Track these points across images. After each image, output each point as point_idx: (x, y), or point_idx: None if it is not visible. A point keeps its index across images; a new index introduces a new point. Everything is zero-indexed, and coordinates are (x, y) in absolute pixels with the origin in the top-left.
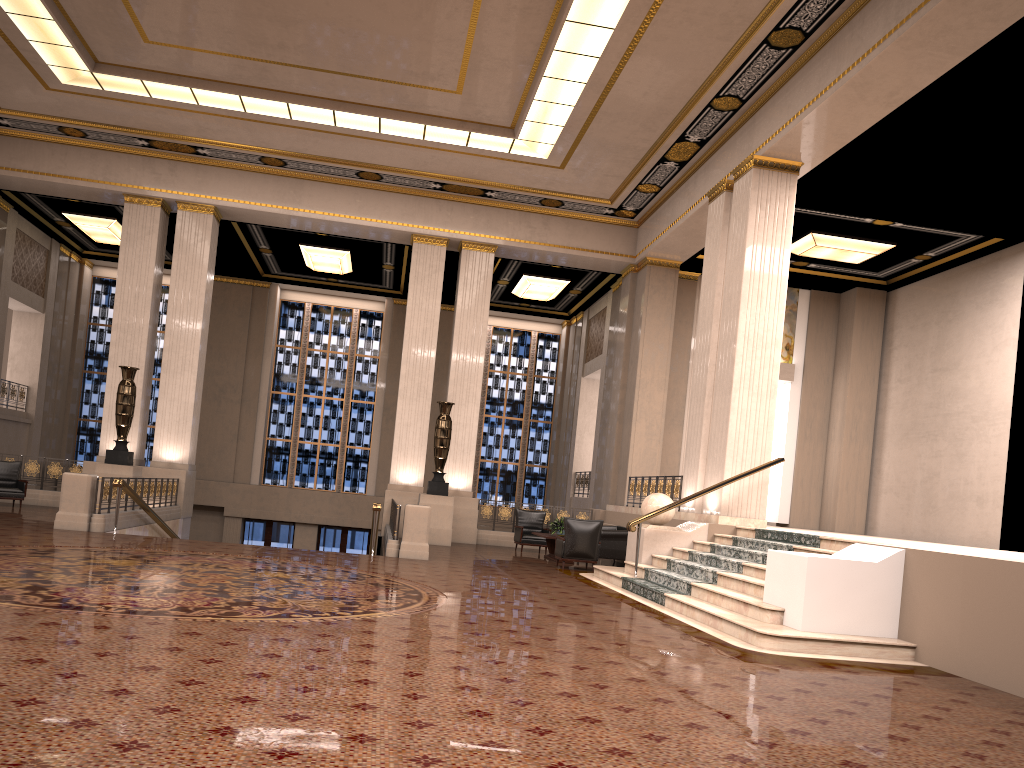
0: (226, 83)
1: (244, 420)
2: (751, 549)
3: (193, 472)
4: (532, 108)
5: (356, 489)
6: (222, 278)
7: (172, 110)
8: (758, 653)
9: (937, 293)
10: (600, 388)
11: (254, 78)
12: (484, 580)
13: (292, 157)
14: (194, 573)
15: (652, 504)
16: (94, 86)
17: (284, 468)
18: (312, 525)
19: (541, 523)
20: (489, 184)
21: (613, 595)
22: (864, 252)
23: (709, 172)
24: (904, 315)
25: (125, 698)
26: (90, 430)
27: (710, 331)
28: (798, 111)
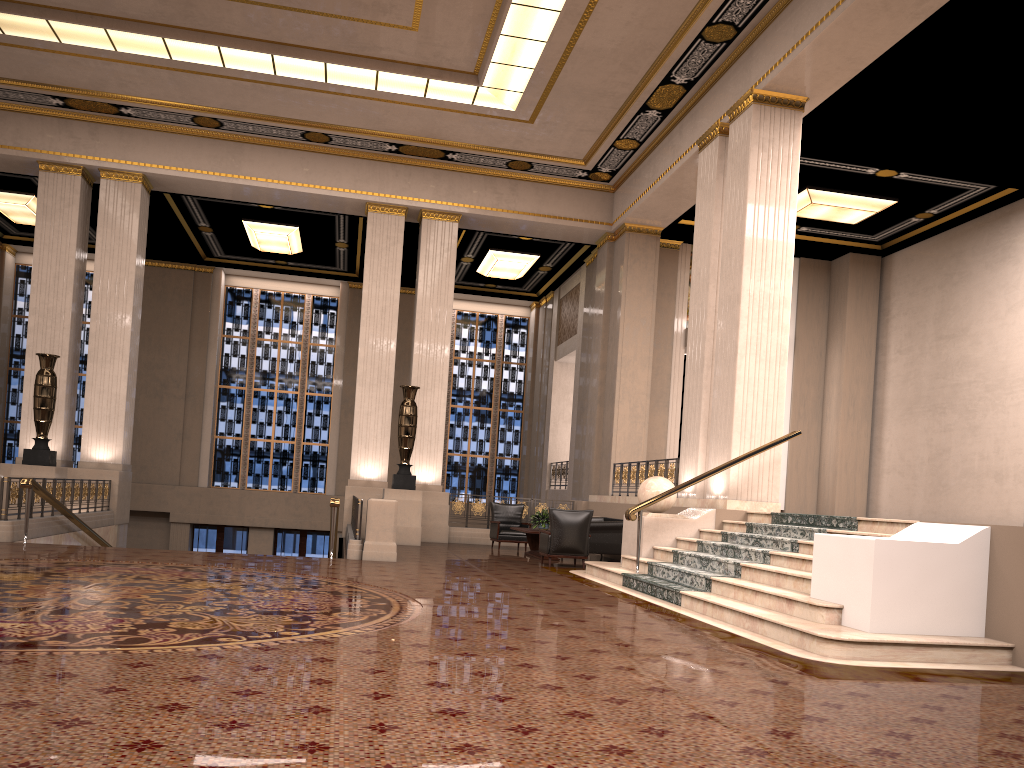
0: (146, 23)
1: (189, 417)
2: (772, 536)
3: (128, 473)
4: (498, 46)
5: (315, 489)
6: (160, 263)
7: (87, 59)
8: (827, 664)
9: (939, 255)
10: (576, 371)
11: (178, 16)
12: (464, 583)
13: (228, 116)
14: (104, 587)
15: (651, 489)
16: None
17: (235, 468)
18: (267, 529)
19: (519, 517)
20: (450, 144)
21: (617, 595)
22: (863, 210)
23: (697, 119)
24: (902, 281)
25: None
26: (18, 433)
27: (707, 293)
28: (808, 31)
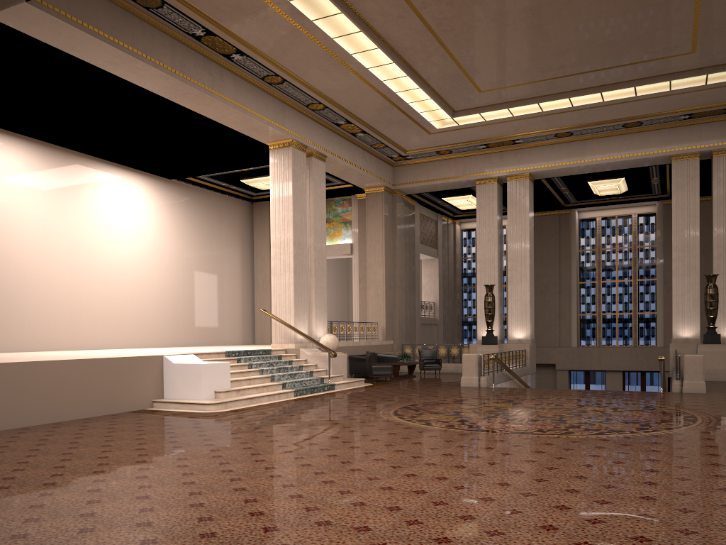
0: (528, 98)
1: (562, 304)
2: None
3: (533, 344)
4: None
5: (648, 343)
6: (538, 213)
7: (498, 124)
8: None
9: None
10: None
11: (545, 90)
12: None
13: (576, 128)
14: (543, 409)
15: None
16: (453, 125)
17: (593, 333)
18: (618, 371)
19: None
20: None
21: None
22: None
23: None
24: None
25: (520, 474)
26: (468, 323)
27: None
28: None
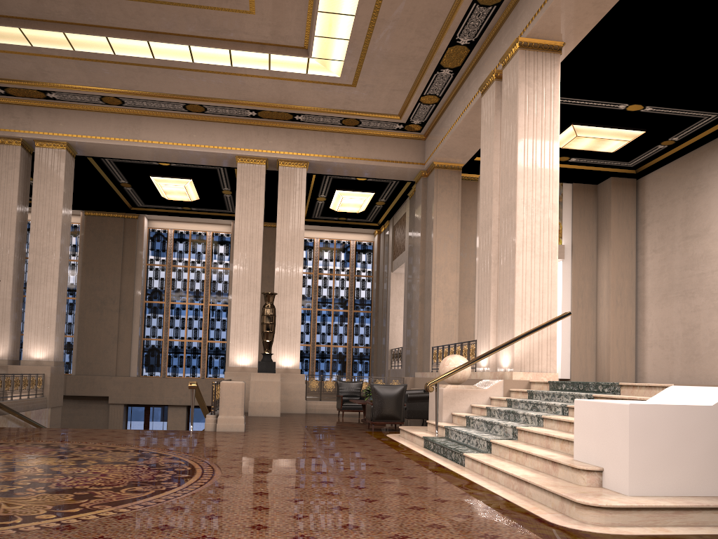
0: (50, 22)
1: (122, 325)
2: (548, 401)
3: (60, 368)
4: (318, 21)
5: (217, 375)
6: (99, 213)
7: (12, 54)
8: (583, 534)
9: (682, 173)
10: (405, 278)
11: (72, 14)
12: (284, 450)
13: (126, 94)
14: None
15: (449, 365)
16: None
17: (158, 362)
18: (182, 406)
19: (359, 391)
20: (296, 108)
21: (413, 457)
22: (618, 139)
23: (480, 71)
24: (653, 196)
25: None
26: None
27: (491, 206)
28: None
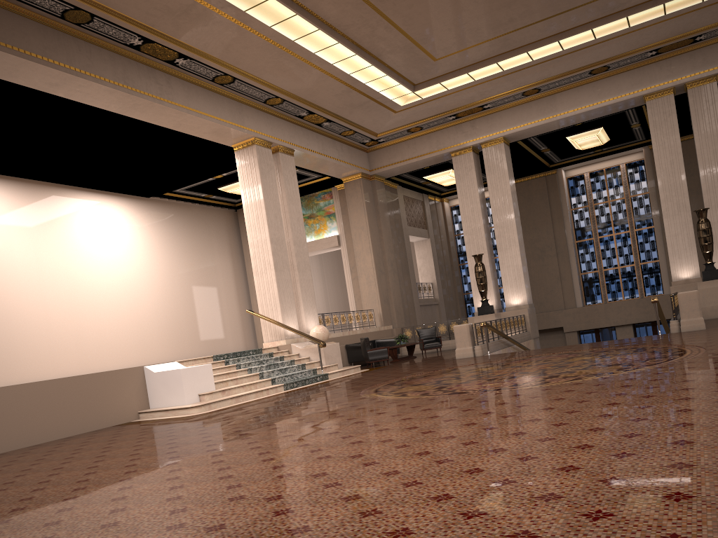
0: (486, 59)
1: (561, 266)
2: None
3: (532, 308)
4: None
5: (655, 292)
6: (524, 179)
7: (461, 91)
8: None
9: None
10: None
11: (501, 48)
12: None
13: (542, 83)
14: (529, 366)
15: None
16: (417, 99)
17: (597, 291)
18: (627, 325)
19: None
20: (695, 31)
21: None
22: None
23: None
24: None
25: (472, 426)
26: (471, 299)
27: None
28: None
